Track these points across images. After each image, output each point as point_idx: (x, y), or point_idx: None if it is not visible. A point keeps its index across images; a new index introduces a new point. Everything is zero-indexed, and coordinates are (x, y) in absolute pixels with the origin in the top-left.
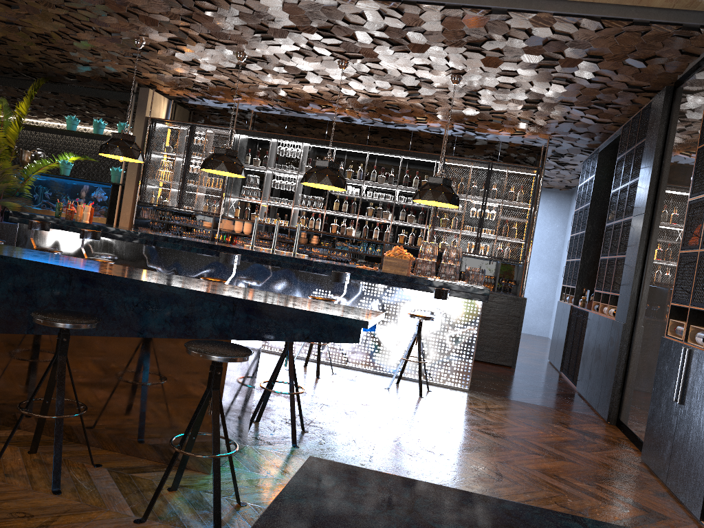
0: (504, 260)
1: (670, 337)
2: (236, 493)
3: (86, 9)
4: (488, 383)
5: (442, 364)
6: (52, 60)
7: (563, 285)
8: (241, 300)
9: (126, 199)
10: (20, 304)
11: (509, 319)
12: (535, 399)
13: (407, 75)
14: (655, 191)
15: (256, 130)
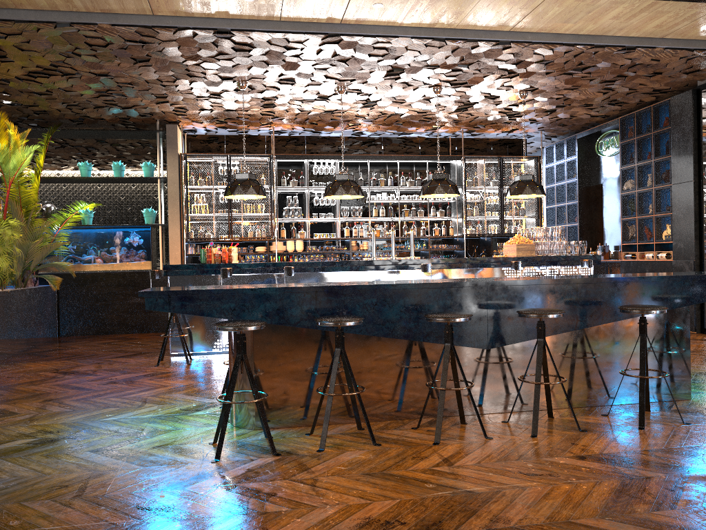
0: None
1: None
2: None
3: (232, 59)
4: None
5: None
6: (85, 106)
7: None
8: (698, 275)
9: (173, 238)
10: None
11: None
12: None
13: (481, 94)
14: (697, 164)
15: (295, 154)
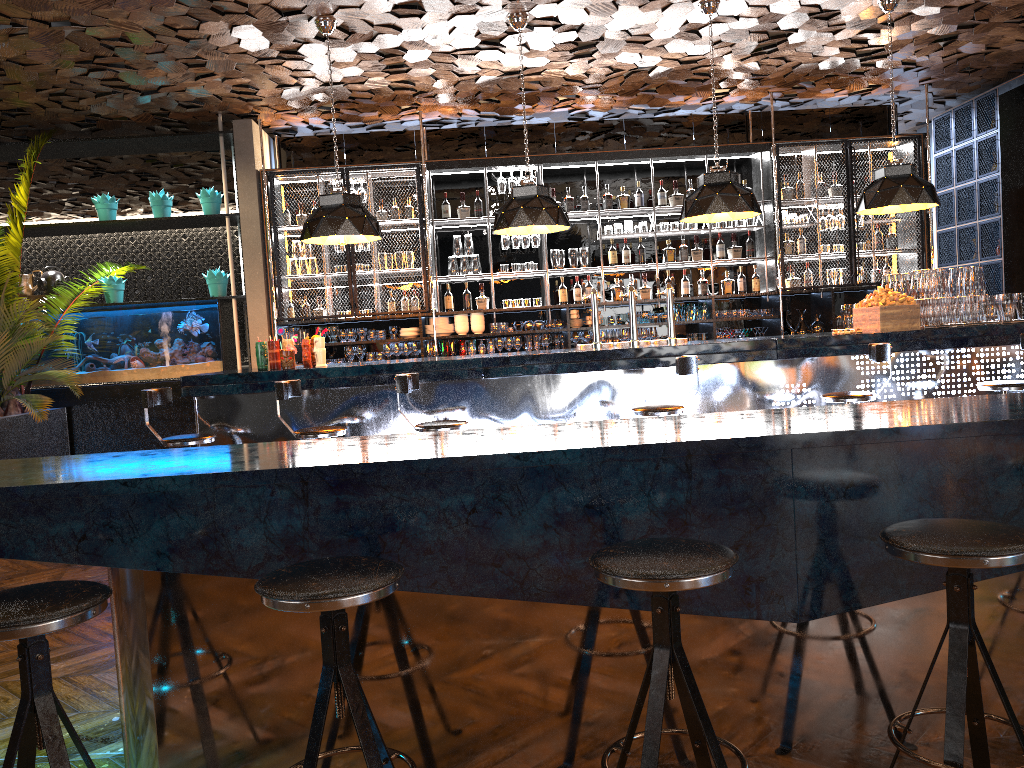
0: None
1: None
2: None
3: None
4: None
5: None
6: (78, 94)
7: None
8: None
9: (255, 319)
10: None
11: None
12: None
13: (802, 9)
14: None
15: (462, 158)
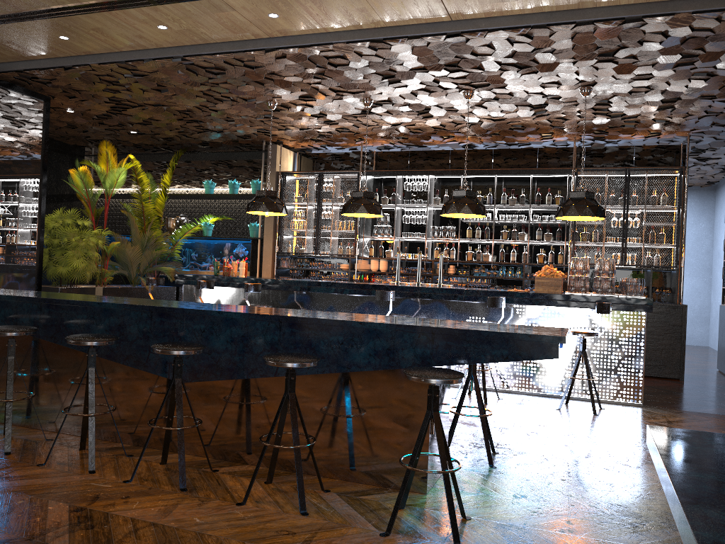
0: (655, 268)
1: None
2: (460, 507)
3: (227, 82)
4: (660, 397)
5: (610, 380)
6: (190, 132)
7: (723, 287)
8: (439, 328)
9: (266, 251)
10: (238, 353)
11: (670, 329)
12: (717, 409)
13: (534, 94)
14: None
15: (382, 170)
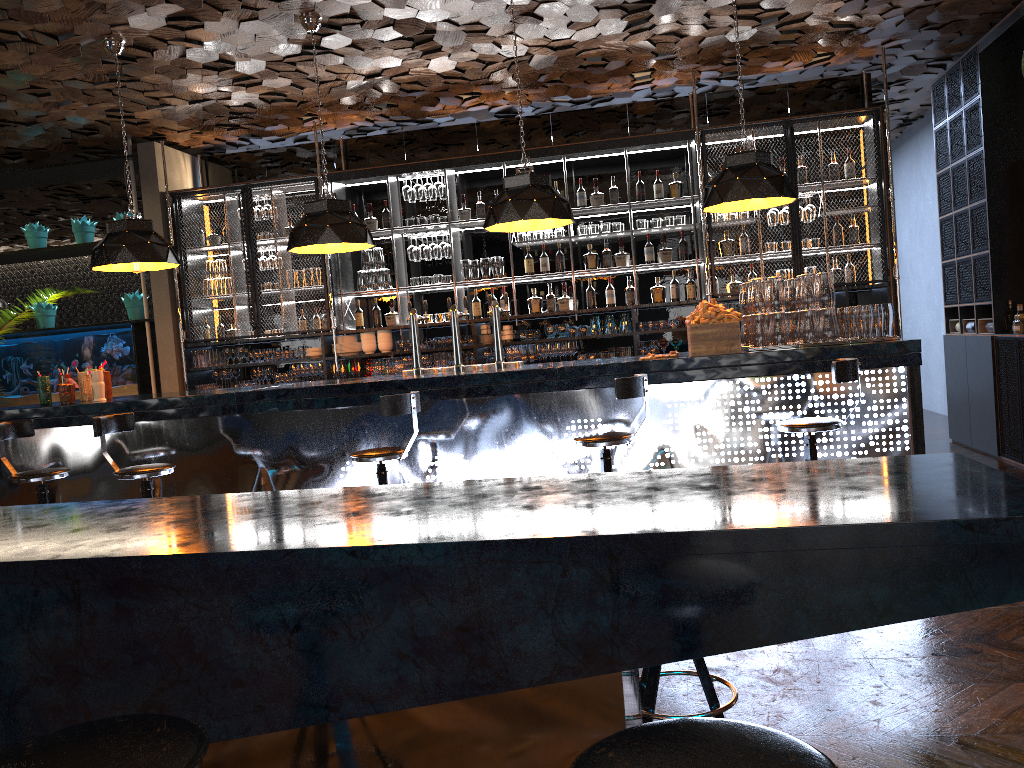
0: (852, 287)
1: None
2: None
3: None
4: None
5: None
6: None
7: (948, 306)
8: (634, 539)
9: (163, 342)
10: None
11: None
12: None
13: None
14: None
15: (359, 168)
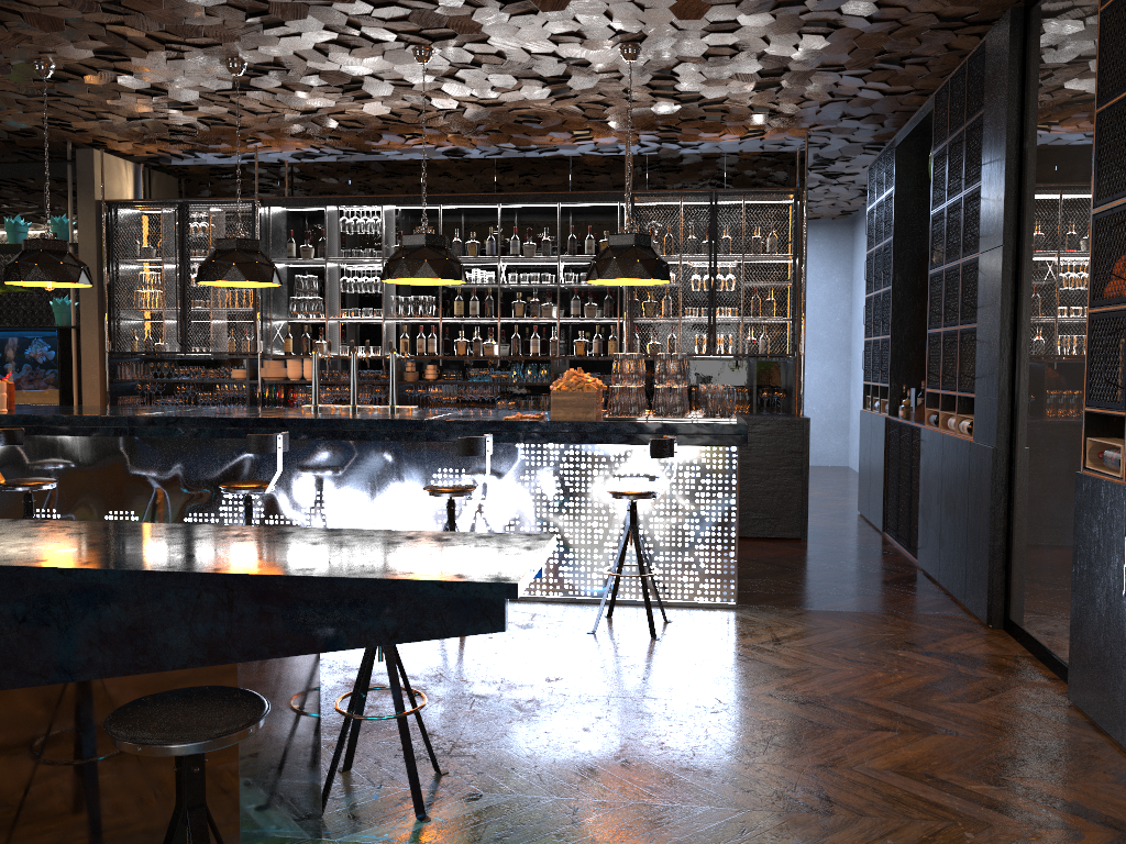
0: (761, 358)
1: (1094, 473)
2: None
3: None
4: (768, 583)
5: (683, 567)
6: None
7: (865, 383)
8: (241, 577)
9: (88, 351)
10: None
11: (785, 458)
12: (855, 601)
13: (542, 57)
14: (1016, 203)
15: (297, 196)
